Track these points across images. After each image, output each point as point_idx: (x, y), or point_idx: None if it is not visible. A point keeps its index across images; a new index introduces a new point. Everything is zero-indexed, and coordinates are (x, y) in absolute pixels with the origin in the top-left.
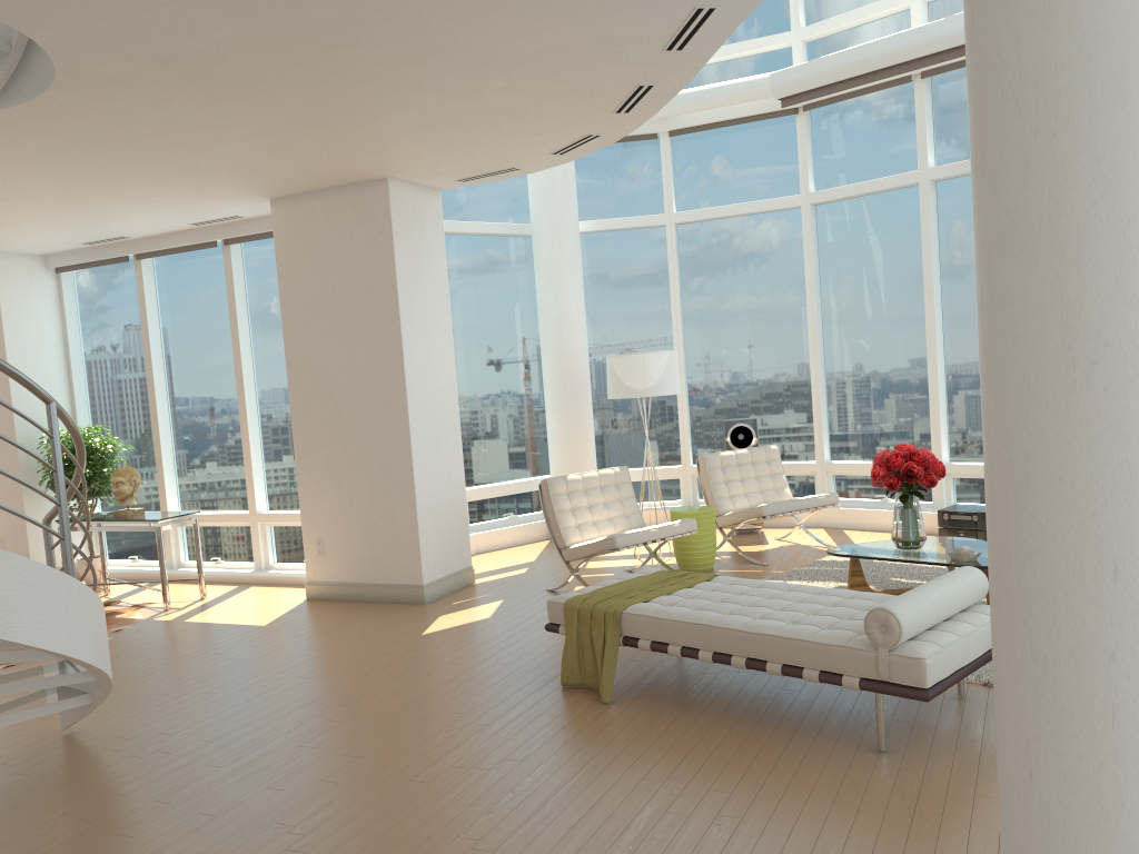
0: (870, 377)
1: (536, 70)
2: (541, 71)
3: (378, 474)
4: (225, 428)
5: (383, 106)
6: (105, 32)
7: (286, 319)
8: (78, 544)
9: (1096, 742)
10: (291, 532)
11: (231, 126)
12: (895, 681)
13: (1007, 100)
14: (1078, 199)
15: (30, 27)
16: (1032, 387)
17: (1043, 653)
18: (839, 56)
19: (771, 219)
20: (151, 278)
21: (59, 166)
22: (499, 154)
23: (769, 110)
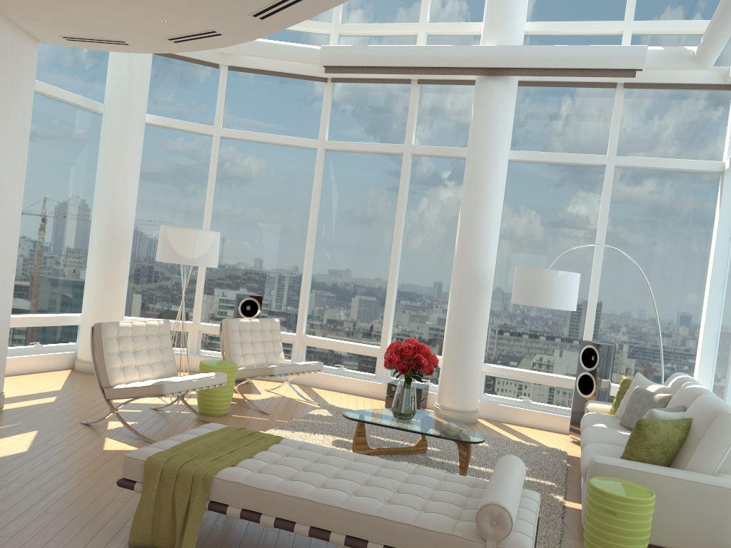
0: (345, 280)
1: None
2: None
3: None
4: None
5: None
6: None
7: None
8: None
9: None
10: None
11: None
12: None
13: None
14: None
15: None
16: None
17: None
18: (375, 48)
19: (293, 152)
20: None
21: None
22: (121, 21)
23: (307, 73)
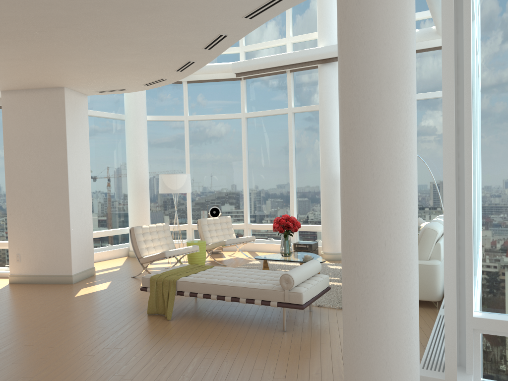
0: (267, 189)
1: (148, 49)
2: (150, 50)
3: (52, 223)
4: None
5: (74, 55)
6: None
7: (6, 148)
8: None
9: (378, 304)
10: None
11: None
12: (291, 302)
13: (353, 85)
14: (376, 120)
15: None
16: (360, 182)
17: (361, 274)
18: (260, 59)
19: (229, 122)
20: None
21: None
22: (120, 82)
23: (229, 77)
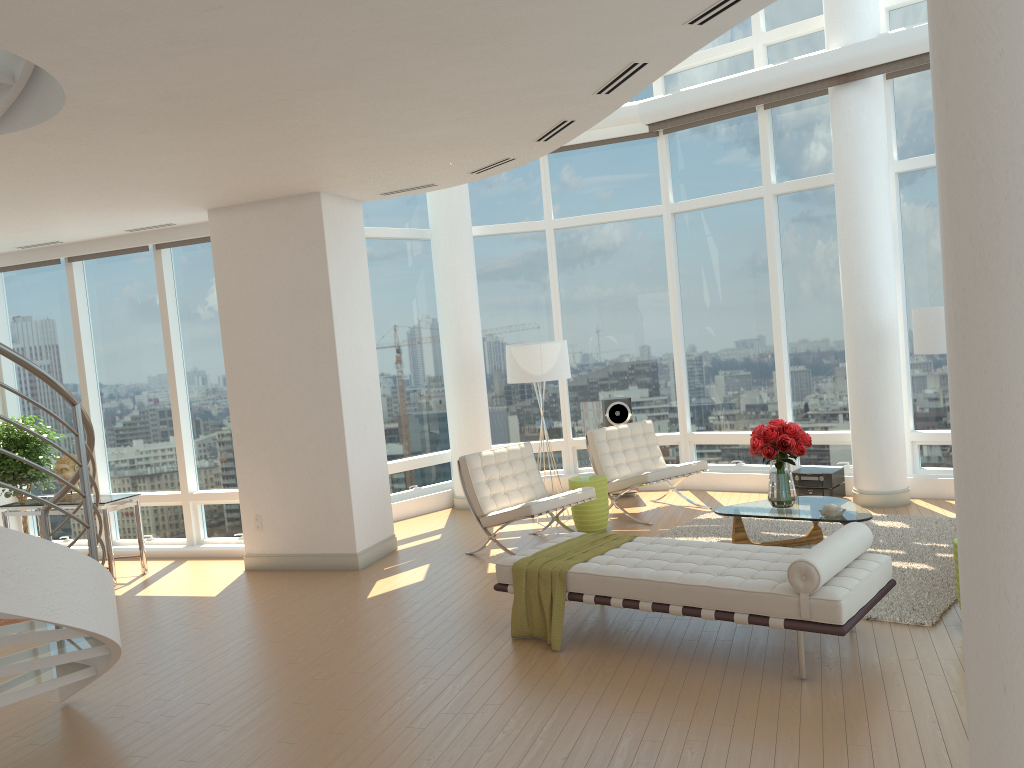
0: (724, 360)
1: (483, 108)
2: (487, 109)
3: (313, 455)
4: (155, 416)
5: (342, 134)
6: (124, 74)
7: (224, 317)
8: (10, 527)
9: None
10: (222, 509)
11: (201, 149)
12: (815, 620)
13: (981, 172)
14: None
15: (60, 69)
16: (1004, 390)
17: (1015, 594)
18: (699, 90)
19: (636, 225)
20: (82, 279)
21: (28, 182)
22: (425, 172)
23: (634, 133)
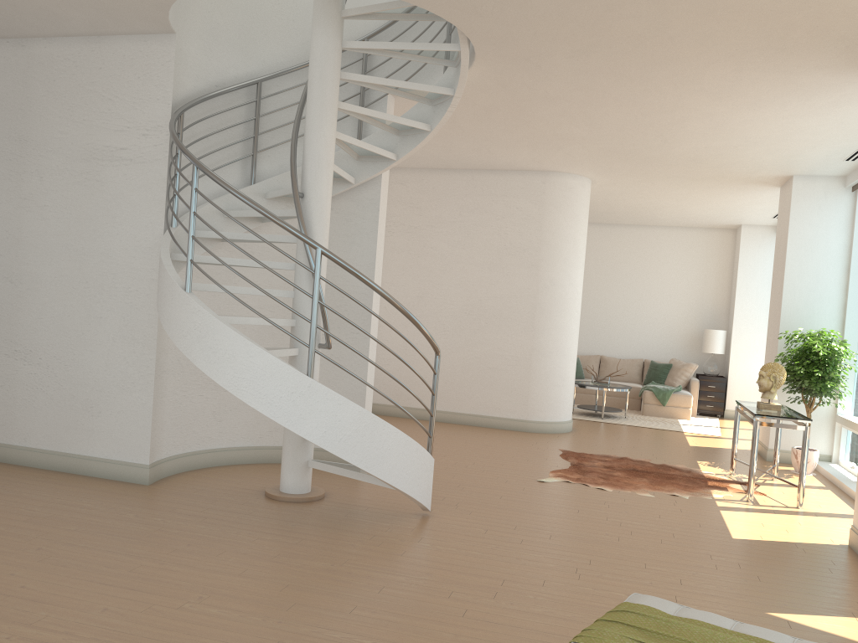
0: None
1: None
2: None
3: None
4: None
5: None
6: None
7: None
8: (821, 437)
9: None
10: None
11: (619, 4)
12: None
13: None
14: None
15: None
16: None
17: None
18: None
19: None
20: None
21: (622, 84)
22: None
23: None
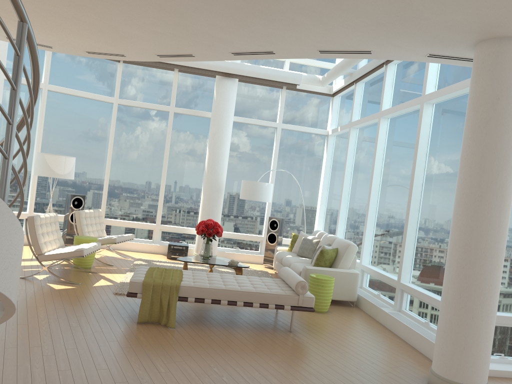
0: (131, 184)
1: (182, 35)
2: (182, 36)
3: None
4: None
5: (90, 8)
6: None
7: None
8: None
9: (489, 307)
10: None
11: None
12: (303, 305)
13: (496, 158)
14: (506, 185)
15: None
16: (490, 224)
17: (482, 287)
18: None
19: (96, 103)
20: None
21: None
22: (66, 41)
23: None
